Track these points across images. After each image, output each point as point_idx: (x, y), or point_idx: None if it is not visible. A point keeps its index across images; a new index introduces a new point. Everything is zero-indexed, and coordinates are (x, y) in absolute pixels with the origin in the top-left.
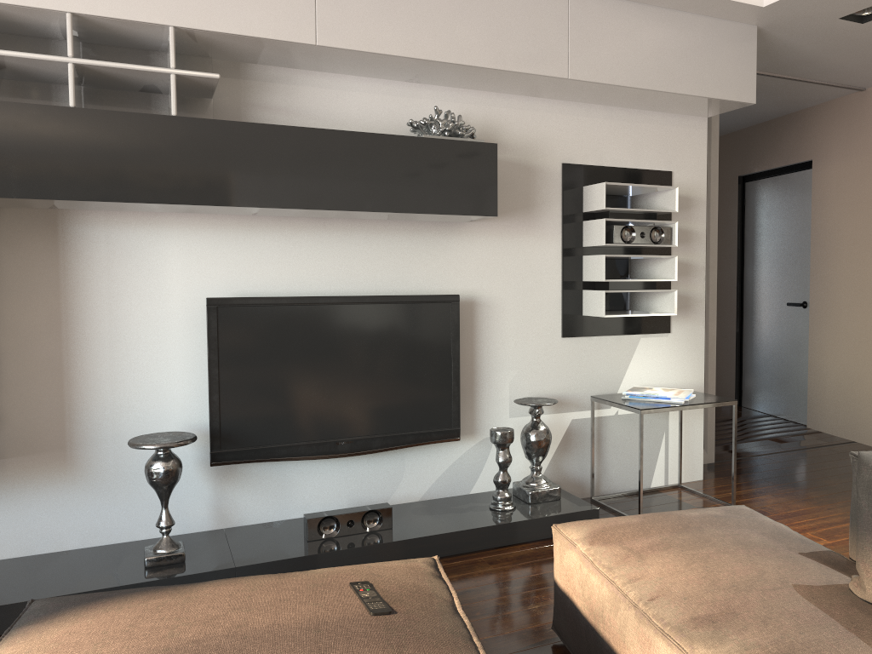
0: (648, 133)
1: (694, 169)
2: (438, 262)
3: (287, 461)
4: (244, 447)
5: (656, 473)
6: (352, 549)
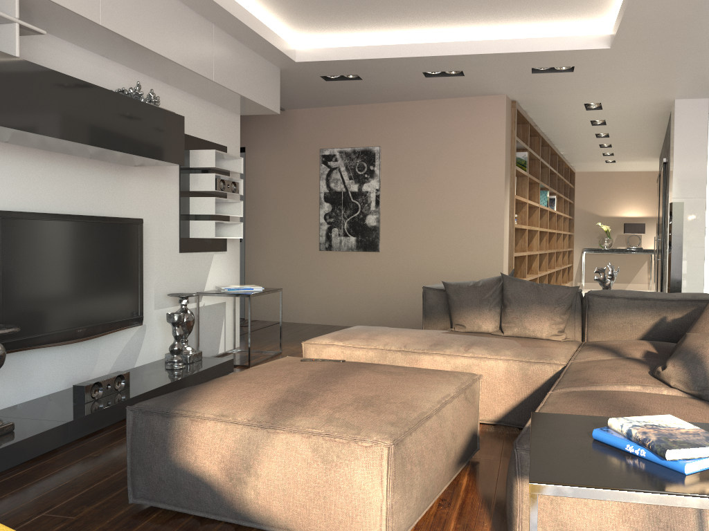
0: (217, 120)
1: (235, 147)
2: (118, 194)
3: (45, 347)
4: (19, 338)
5: (221, 344)
6: (129, 399)
